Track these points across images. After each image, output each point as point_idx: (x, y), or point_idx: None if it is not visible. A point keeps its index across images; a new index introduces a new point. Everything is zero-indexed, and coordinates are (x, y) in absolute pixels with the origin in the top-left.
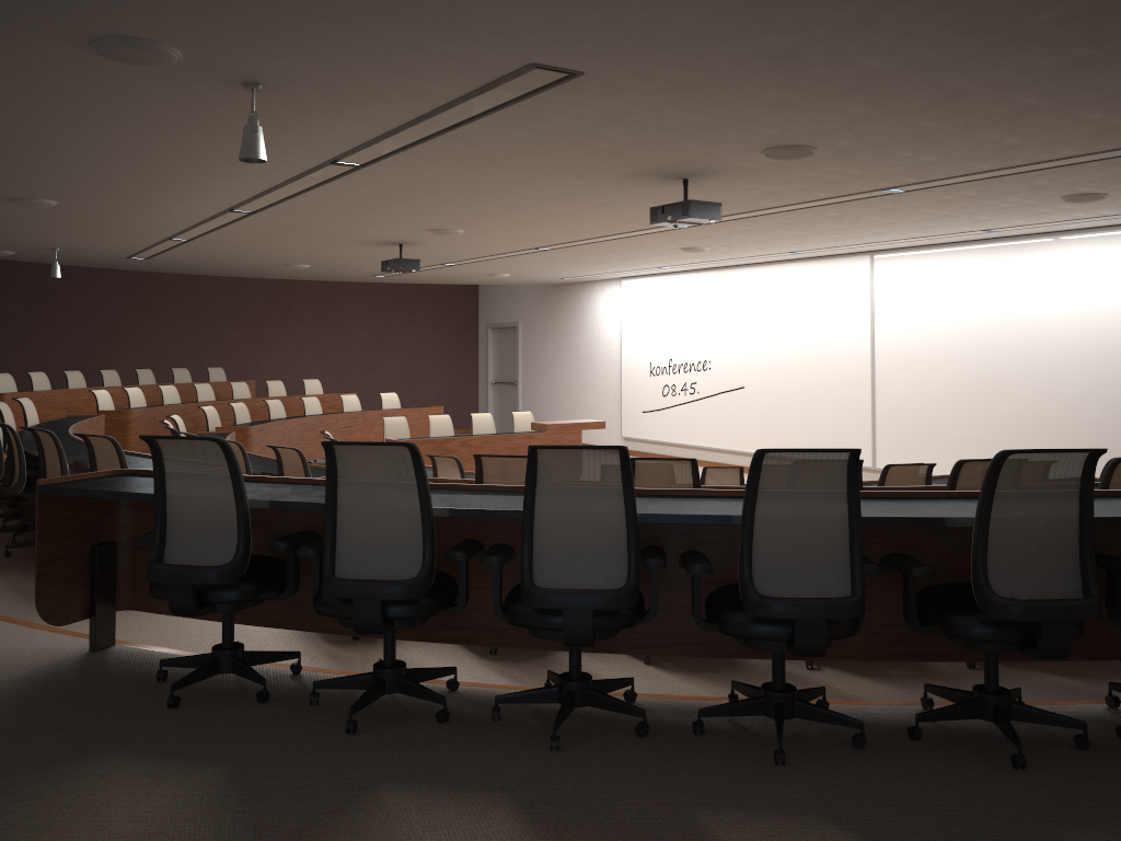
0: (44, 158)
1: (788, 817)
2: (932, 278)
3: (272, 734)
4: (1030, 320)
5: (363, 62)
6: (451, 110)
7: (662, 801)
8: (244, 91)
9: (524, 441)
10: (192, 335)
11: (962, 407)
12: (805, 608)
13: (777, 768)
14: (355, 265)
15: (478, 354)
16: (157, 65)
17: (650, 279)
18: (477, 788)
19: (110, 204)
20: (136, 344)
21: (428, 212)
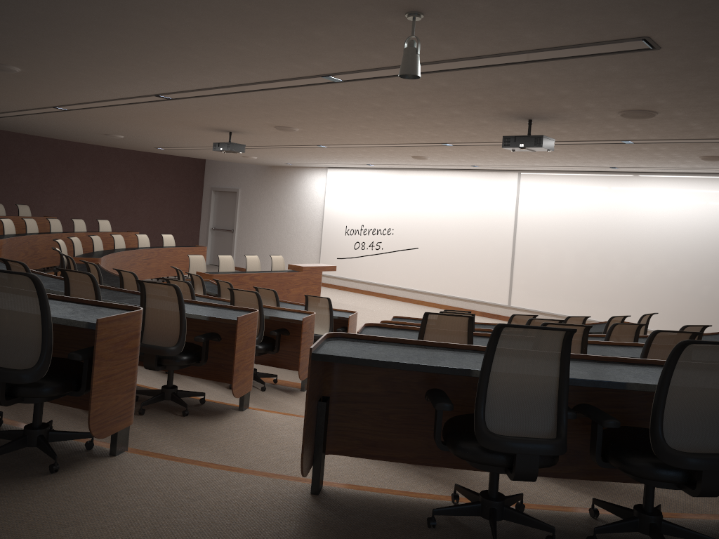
0: (92, 37)
1: None
2: (560, 191)
3: None
4: (624, 223)
5: (538, 14)
6: (507, 56)
7: None
8: (394, 17)
9: (289, 278)
10: None
11: (574, 273)
12: None
13: None
14: (159, 140)
15: (202, 208)
16: None
17: (351, 171)
18: None
19: (65, 77)
20: None
21: (304, 116)
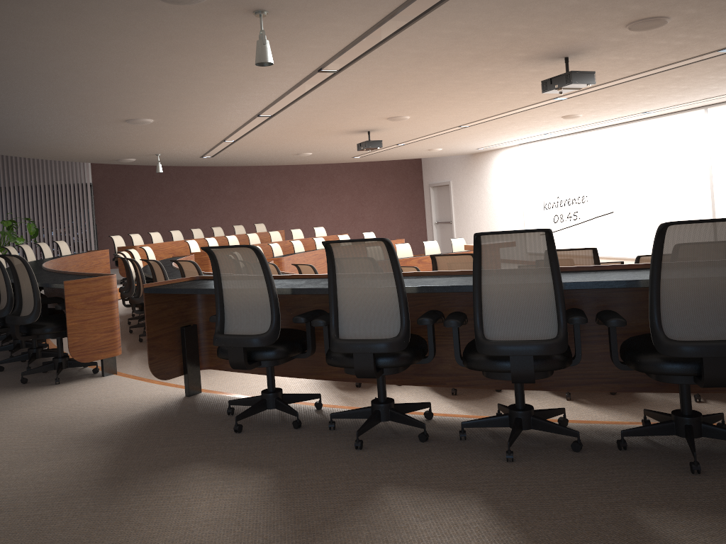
0: (139, 87)
1: (713, 515)
2: None
3: (304, 450)
4: None
5: None
6: (396, 16)
7: (602, 501)
8: (255, 18)
9: None
10: (244, 205)
11: None
12: (711, 348)
13: (694, 476)
14: (340, 150)
15: (425, 205)
16: (195, 2)
17: (539, 143)
18: (455, 490)
19: (184, 118)
20: (211, 213)
21: (385, 104)
